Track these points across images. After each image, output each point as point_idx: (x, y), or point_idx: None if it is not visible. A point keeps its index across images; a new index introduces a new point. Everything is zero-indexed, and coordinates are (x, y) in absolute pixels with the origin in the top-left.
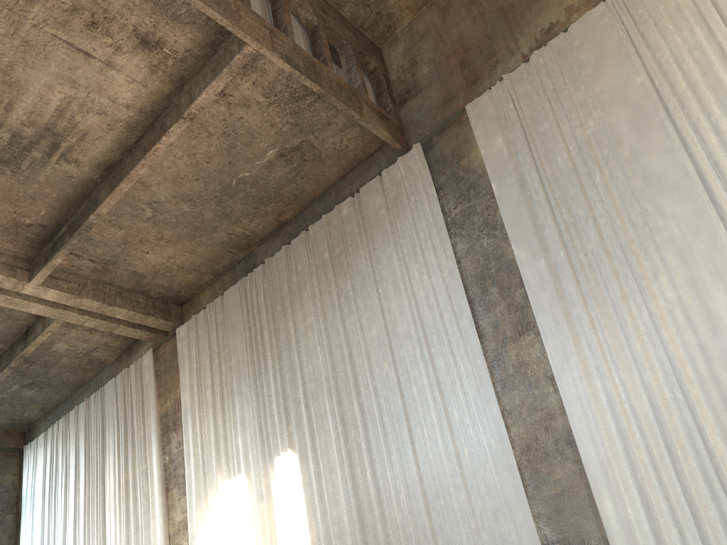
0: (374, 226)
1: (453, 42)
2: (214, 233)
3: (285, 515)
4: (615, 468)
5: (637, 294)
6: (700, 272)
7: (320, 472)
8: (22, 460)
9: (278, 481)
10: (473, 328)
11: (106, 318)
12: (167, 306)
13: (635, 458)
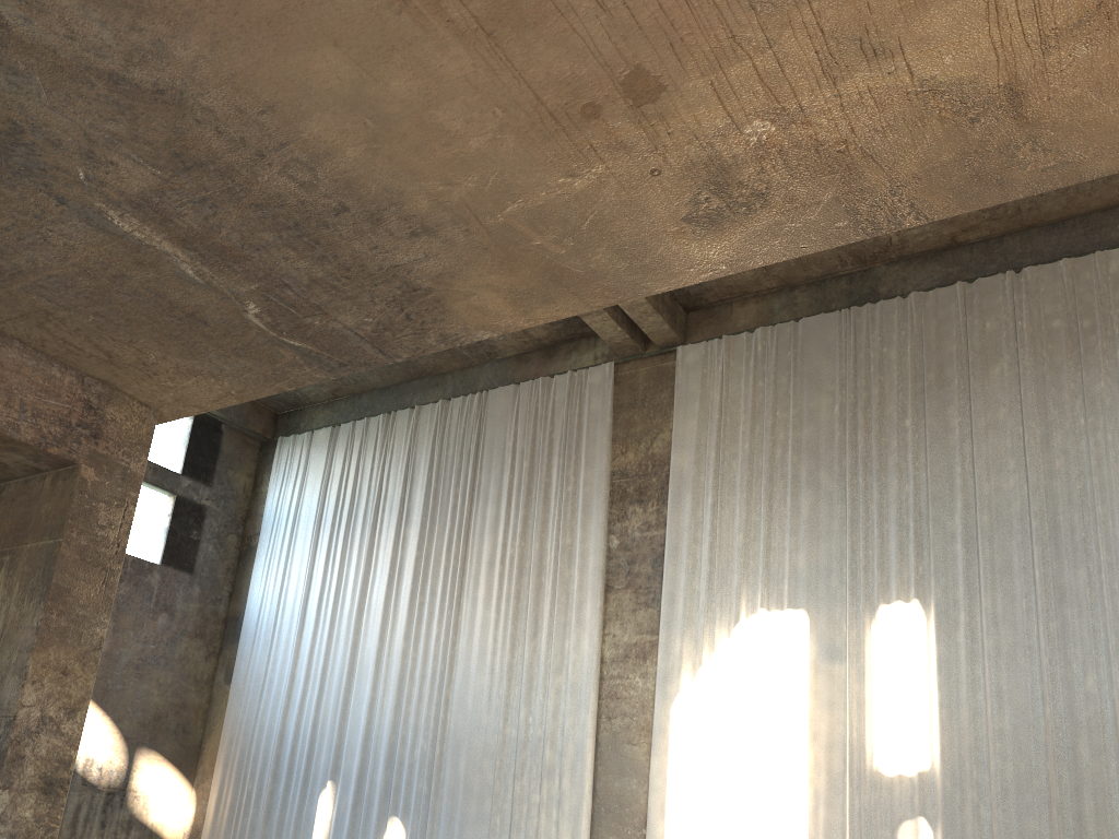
0: None
1: None
2: None
3: (886, 695)
4: None
5: None
6: None
7: (976, 651)
8: (264, 457)
9: (881, 641)
10: None
11: None
12: (673, 306)
13: None
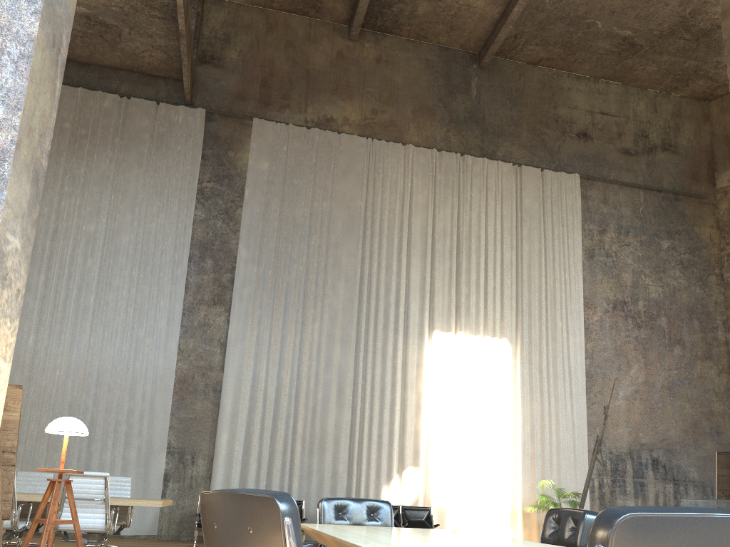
0: (132, 141)
1: (265, 58)
2: None
3: None
4: (240, 418)
5: (299, 325)
6: (336, 333)
7: None
8: None
9: None
10: (183, 280)
11: None
12: None
13: (254, 417)
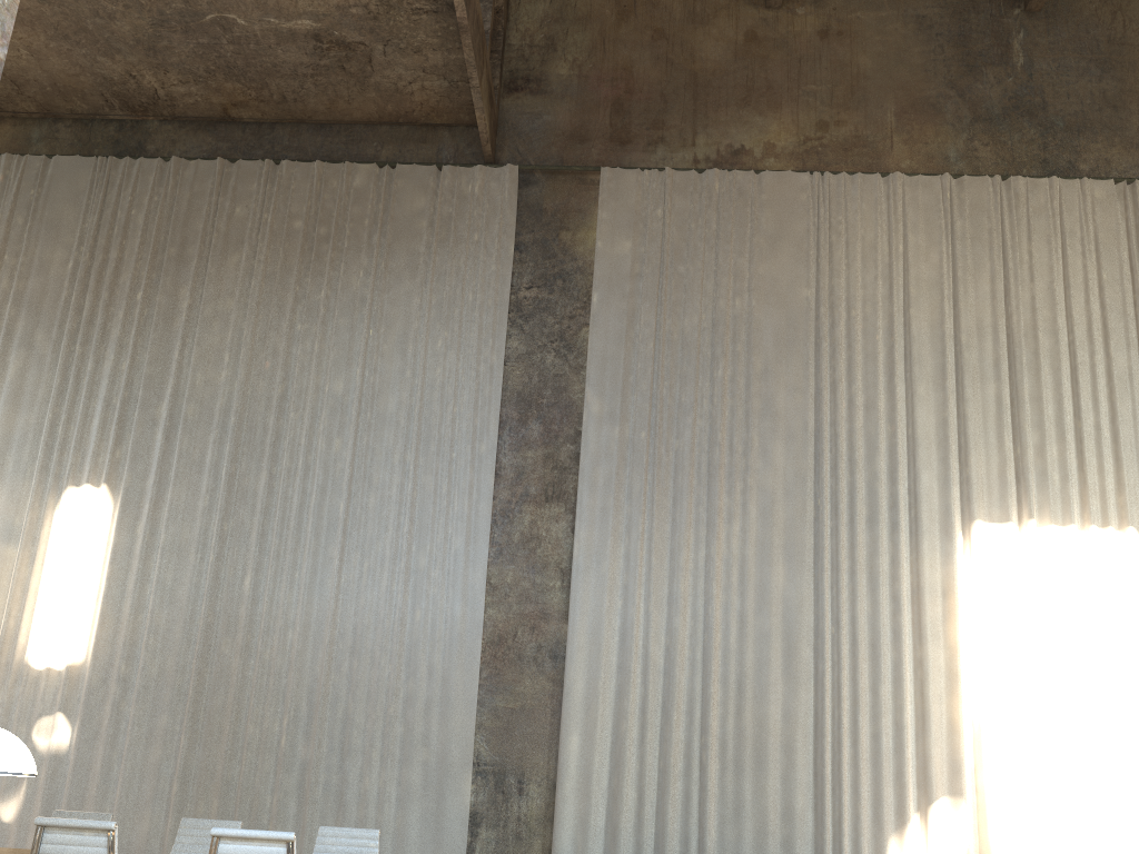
0: (399, 235)
1: (617, 65)
2: (105, 56)
3: (55, 584)
4: (600, 707)
5: (703, 528)
6: (774, 539)
7: (154, 544)
8: None
9: (61, 526)
10: (491, 461)
11: None
12: None
13: (627, 705)
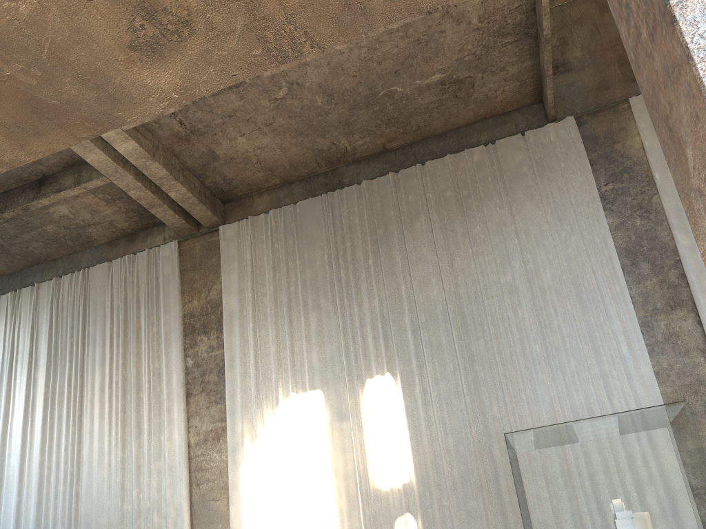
0: (512, 180)
1: (611, 38)
2: (320, 137)
3: (377, 437)
4: None
5: None
6: None
7: (427, 400)
8: None
9: (370, 403)
10: (626, 294)
11: (155, 193)
12: (213, 200)
13: None
